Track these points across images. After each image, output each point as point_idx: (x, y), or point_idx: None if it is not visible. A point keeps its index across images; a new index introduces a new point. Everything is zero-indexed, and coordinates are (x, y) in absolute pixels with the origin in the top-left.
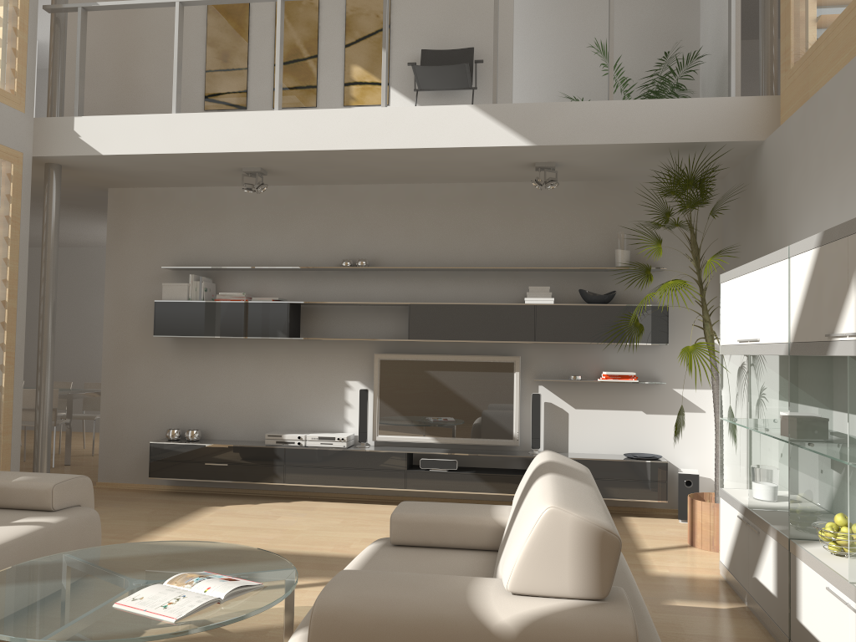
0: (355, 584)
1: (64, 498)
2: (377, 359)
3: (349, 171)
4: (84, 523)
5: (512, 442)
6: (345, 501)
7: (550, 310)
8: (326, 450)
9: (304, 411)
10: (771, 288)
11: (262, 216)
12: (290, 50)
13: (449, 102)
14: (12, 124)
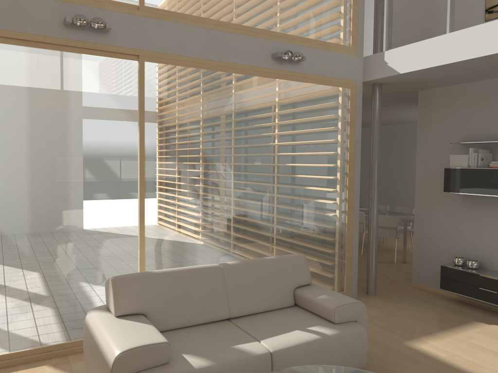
0: None
1: (343, 316)
2: None
3: None
4: (352, 337)
5: None
6: None
7: None
8: None
9: None
10: None
11: None
12: None
13: None
14: (349, 65)
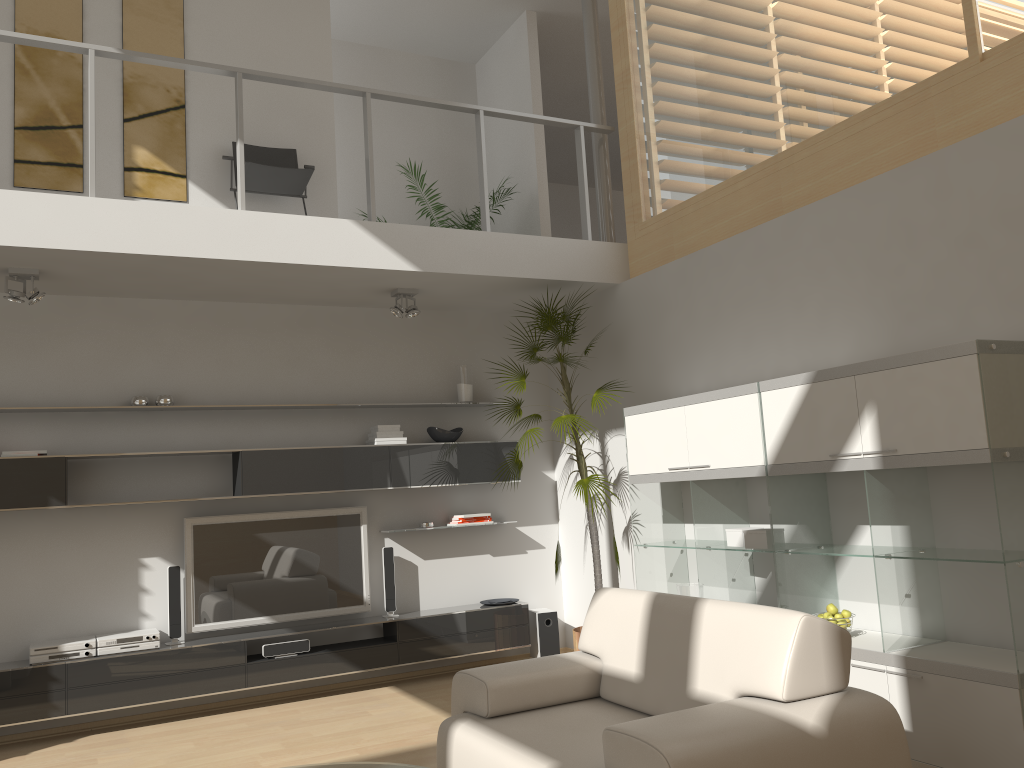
0: (665, 729)
1: None
2: (189, 524)
3: (162, 283)
4: None
5: (363, 608)
6: (151, 722)
7: (405, 451)
8: (132, 656)
9: (77, 608)
10: (729, 419)
11: None
12: (40, 112)
13: (265, 208)
14: None
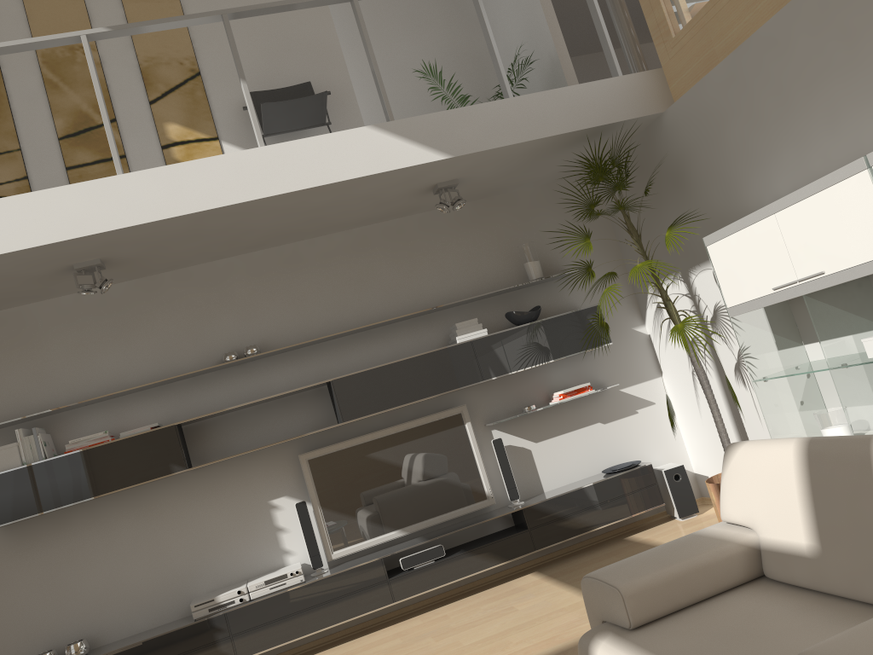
0: None
1: None
2: (304, 460)
3: (216, 241)
4: None
5: (487, 502)
6: (317, 650)
7: (488, 342)
8: (281, 595)
9: (226, 559)
10: (837, 211)
11: (94, 330)
12: (76, 118)
13: None
14: None
